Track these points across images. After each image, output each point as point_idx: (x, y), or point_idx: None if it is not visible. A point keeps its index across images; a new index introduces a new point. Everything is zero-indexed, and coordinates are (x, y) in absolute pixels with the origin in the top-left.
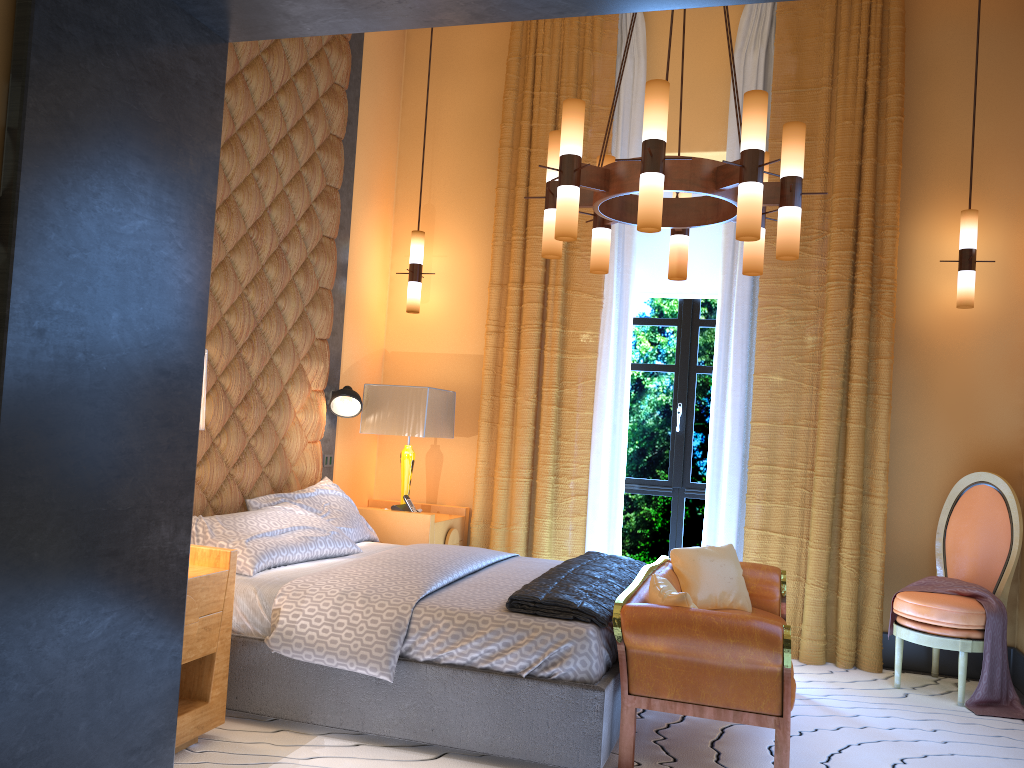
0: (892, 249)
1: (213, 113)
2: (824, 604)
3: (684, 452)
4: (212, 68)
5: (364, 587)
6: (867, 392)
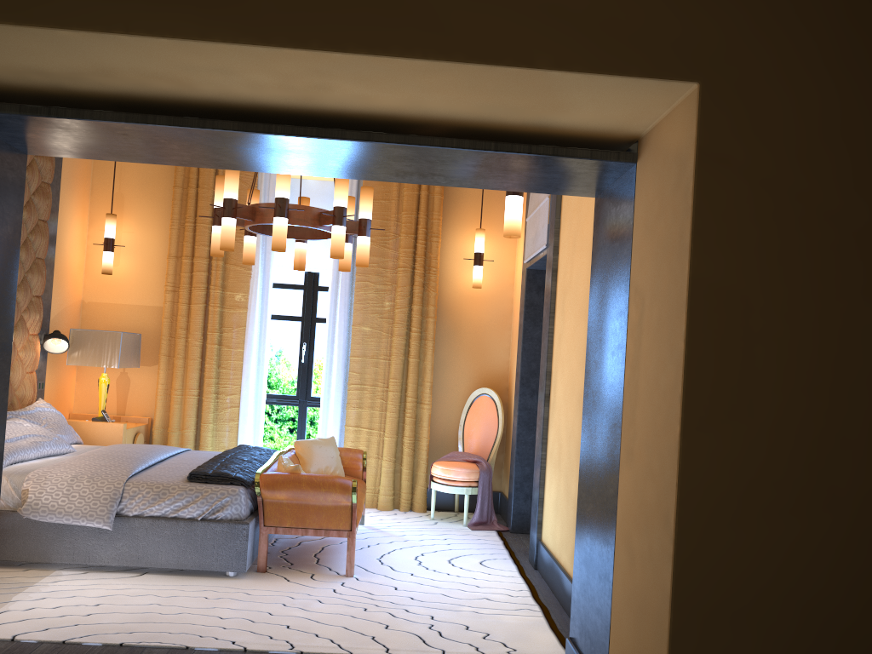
0: (436, 249)
1: (20, 197)
2: (393, 472)
3: (307, 376)
4: (20, 171)
5: (88, 472)
6: (421, 338)
